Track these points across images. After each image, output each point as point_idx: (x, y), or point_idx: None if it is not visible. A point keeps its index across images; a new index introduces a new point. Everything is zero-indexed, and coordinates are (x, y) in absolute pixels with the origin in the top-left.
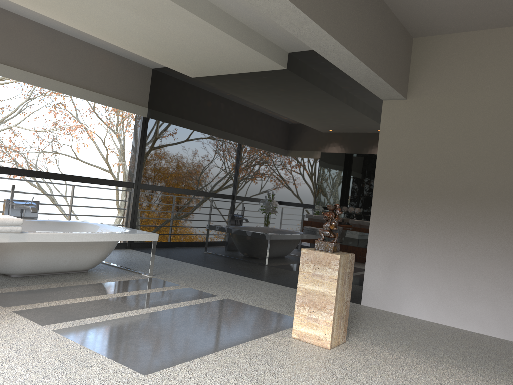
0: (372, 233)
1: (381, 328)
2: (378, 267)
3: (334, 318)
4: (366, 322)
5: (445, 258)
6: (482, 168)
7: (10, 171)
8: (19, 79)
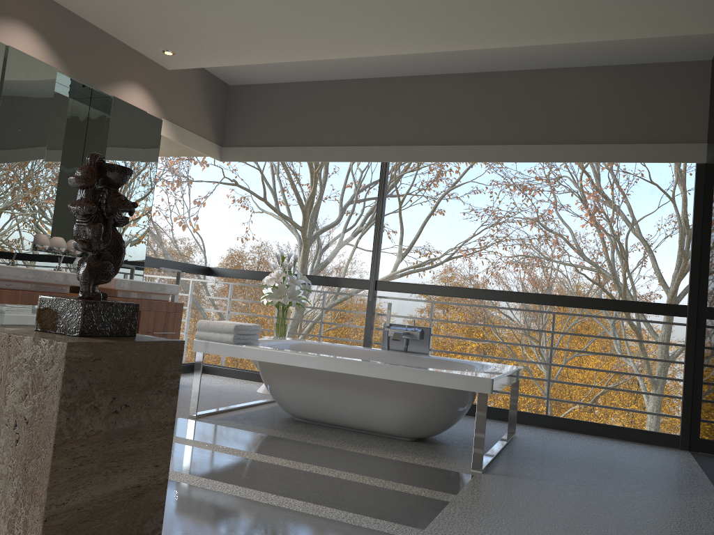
0: None
1: None
2: None
3: None
4: None
5: None
6: None
7: (435, 290)
8: (439, 159)
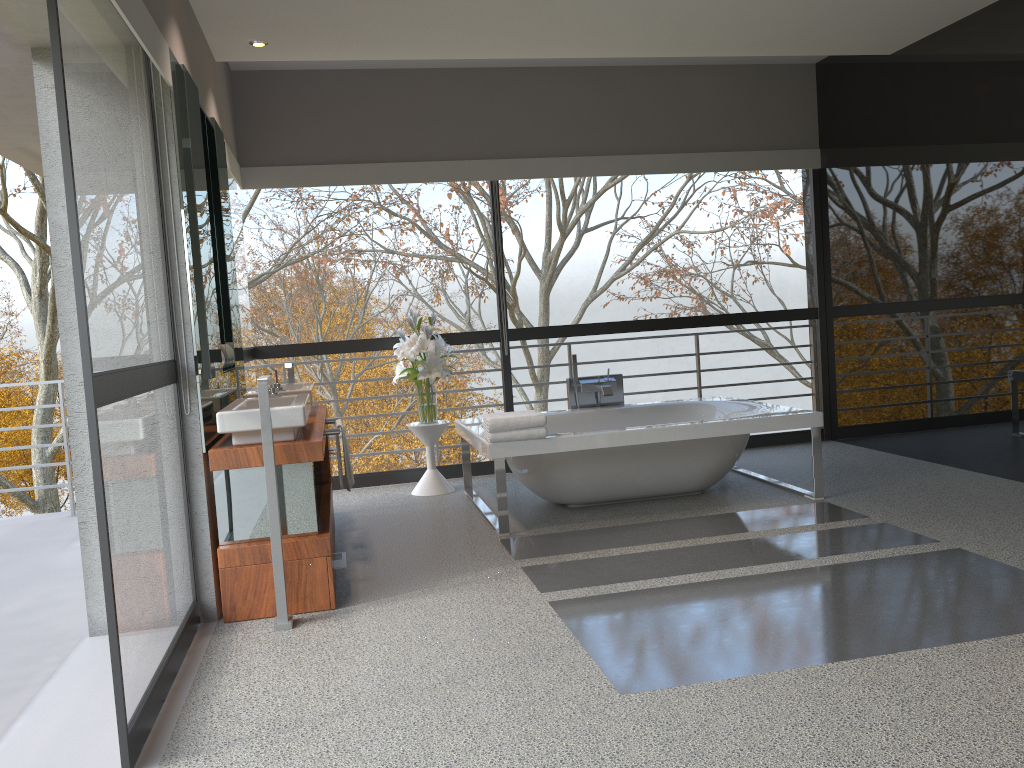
0: None
1: None
2: None
3: None
4: None
5: None
6: None
7: (580, 329)
8: (564, 174)
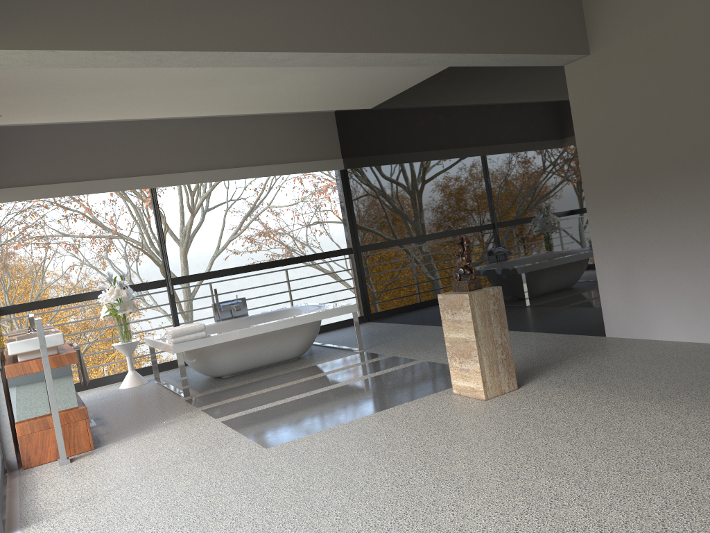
0: (596, 242)
1: (593, 364)
2: (613, 284)
3: (482, 365)
4: (582, 359)
5: (687, 254)
6: (702, 118)
7: (216, 273)
8: (197, 181)
